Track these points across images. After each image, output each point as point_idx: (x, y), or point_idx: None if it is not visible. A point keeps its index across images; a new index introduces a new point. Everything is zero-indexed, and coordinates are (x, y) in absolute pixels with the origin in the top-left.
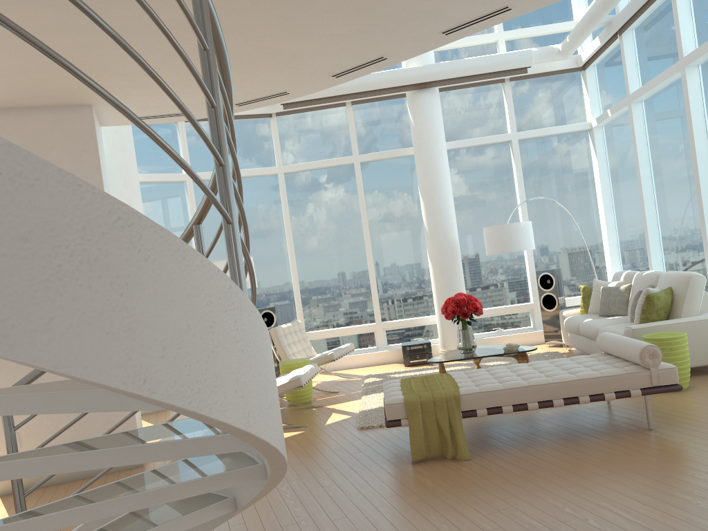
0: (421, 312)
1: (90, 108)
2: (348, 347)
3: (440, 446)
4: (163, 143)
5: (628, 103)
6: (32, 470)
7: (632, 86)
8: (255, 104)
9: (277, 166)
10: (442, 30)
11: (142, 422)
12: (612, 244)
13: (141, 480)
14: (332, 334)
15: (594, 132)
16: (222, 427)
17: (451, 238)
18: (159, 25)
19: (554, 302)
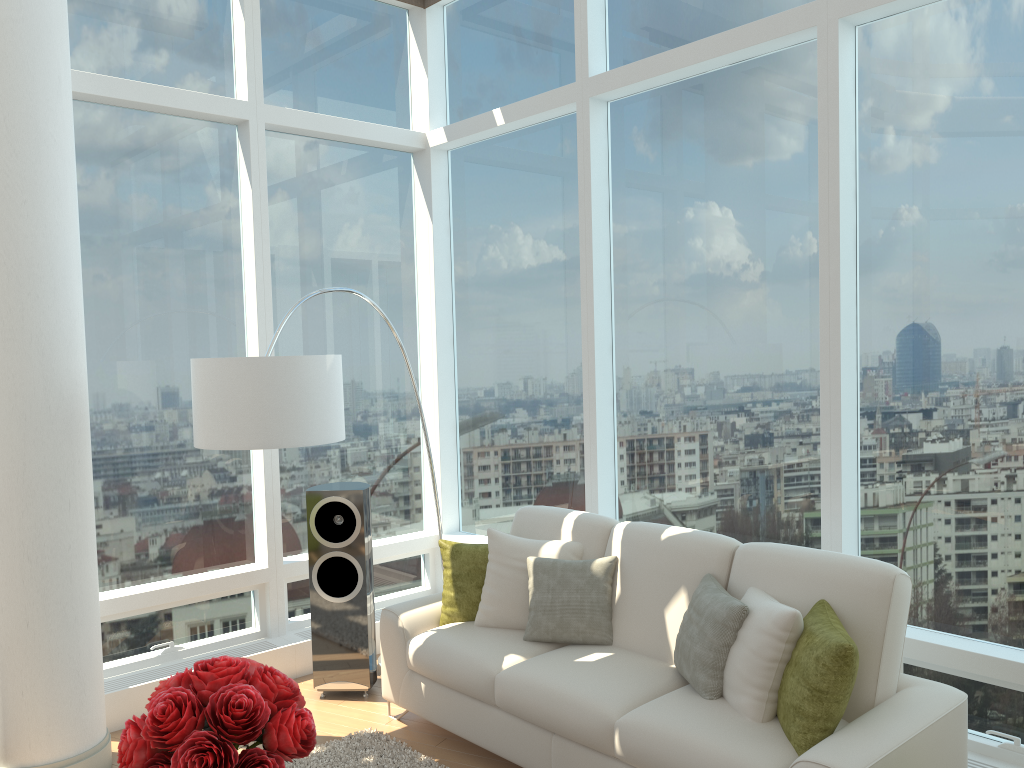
0: None
1: None
2: None
3: None
4: None
5: (581, 98)
6: None
7: (594, 58)
8: None
9: None
10: None
11: None
12: (447, 423)
13: None
14: None
15: (433, 159)
16: None
17: (68, 380)
18: None
19: (355, 578)
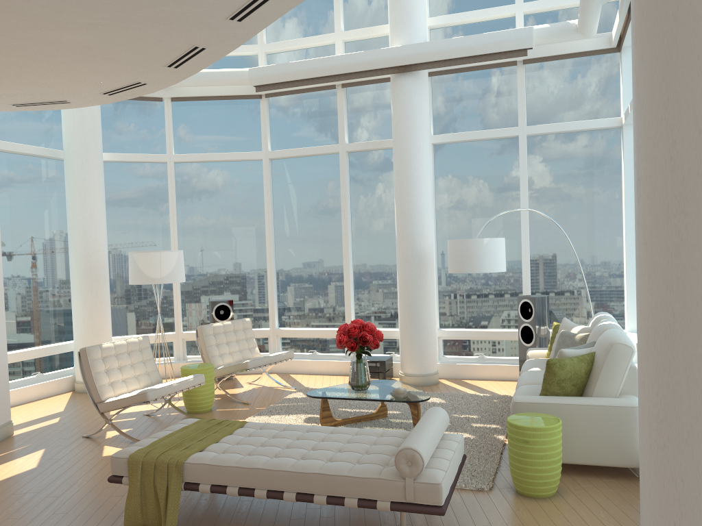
0: (398, 323)
1: None
2: (280, 355)
3: (157, 517)
4: None
5: None
6: None
7: None
8: (127, 94)
9: (262, 152)
10: (225, 16)
11: (10, 409)
12: (631, 272)
13: None
14: (303, 335)
15: (624, 130)
16: None
17: (419, 247)
18: None
19: (532, 336)
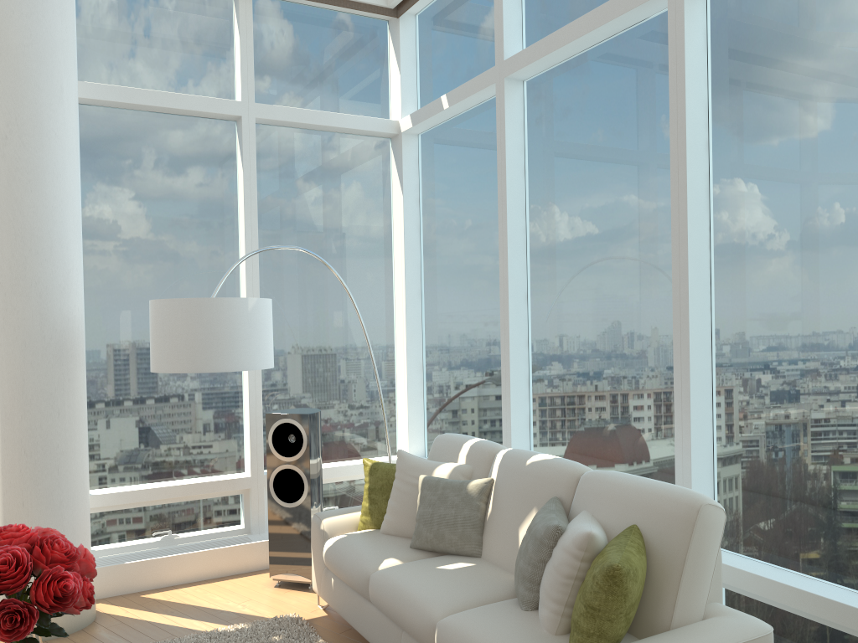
0: None
1: None
2: None
3: None
4: None
5: (499, 79)
6: None
7: (510, 44)
8: None
9: None
10: None
11: None
12: (414, 364)
13: None
14: None
15: (404, 142)
16: None
17: (60, 316)
18: None
19: (301, 488)
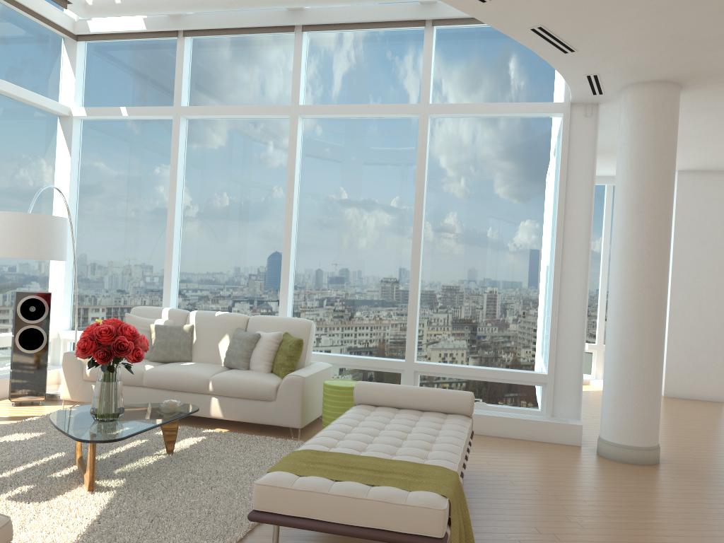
0: None
1: None
2: None
3: None
4: None
5: (176, 114)
6: None
7: (184, 98)
8: None
9: None
10: None
11: None
12: (69, 269)
13: None
14: None
15: (74, 123)
16: None
17: None
18: None
19: (42, 340)
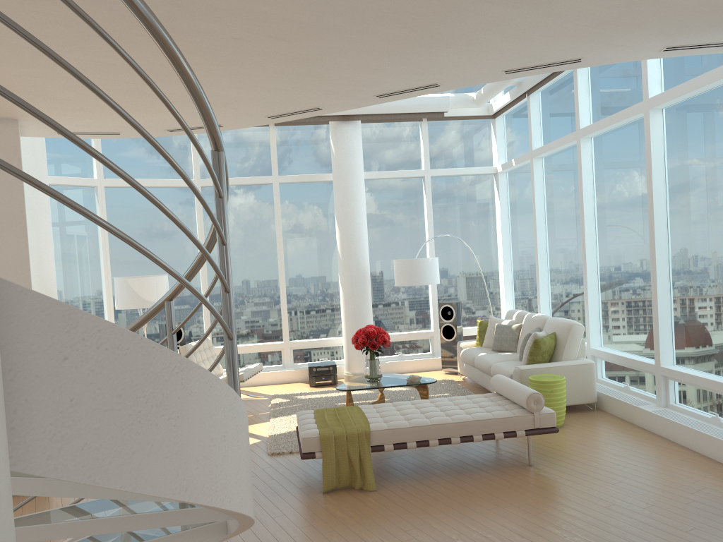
0: (328, 333)
1: (15, 123)
2: (257, 367)
3: (349, 478)
4: (199, 294)
5: (531, 158)
6: (36, 536)
7: (535, 142)
8: None
9: (195, 179)
10: (377, 94)
11: None
12: (508, 281)
13: (114, 535)
14: (239, 351)
15: (499, 177)
16: (223, 511)
17: (362, 266)
18: (199, 197)
19: (453, 333)
